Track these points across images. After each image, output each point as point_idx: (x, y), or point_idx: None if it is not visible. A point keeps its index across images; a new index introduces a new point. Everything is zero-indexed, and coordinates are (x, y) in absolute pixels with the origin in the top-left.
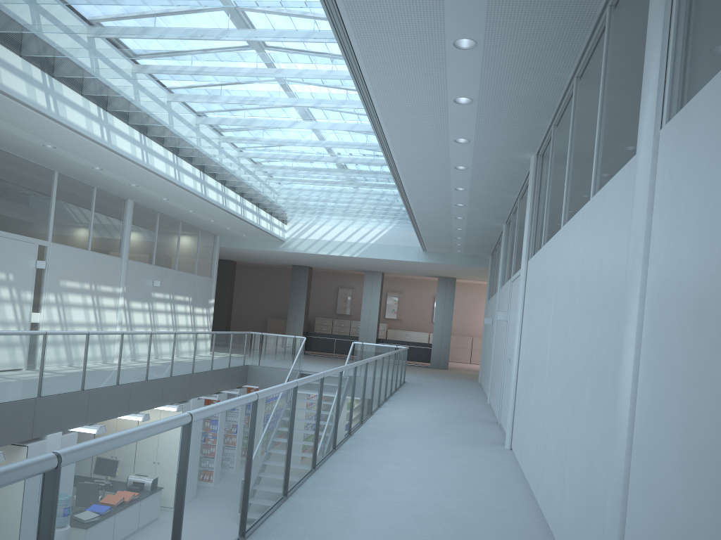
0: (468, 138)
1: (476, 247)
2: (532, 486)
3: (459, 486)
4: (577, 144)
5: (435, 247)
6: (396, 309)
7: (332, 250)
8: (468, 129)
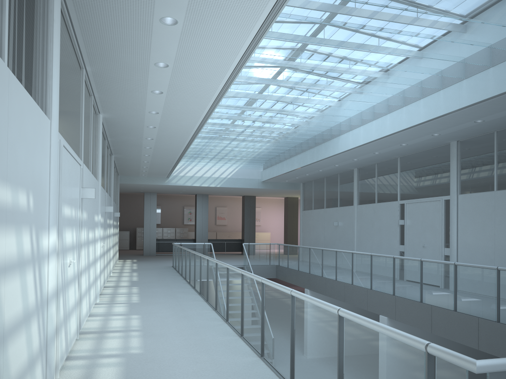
0: (441, 134)
1: (305, 178)
2: None
3: None
4: None
5: (277, 179)
6: (191, 218)
7: (202, 183)
8: (452, 130)
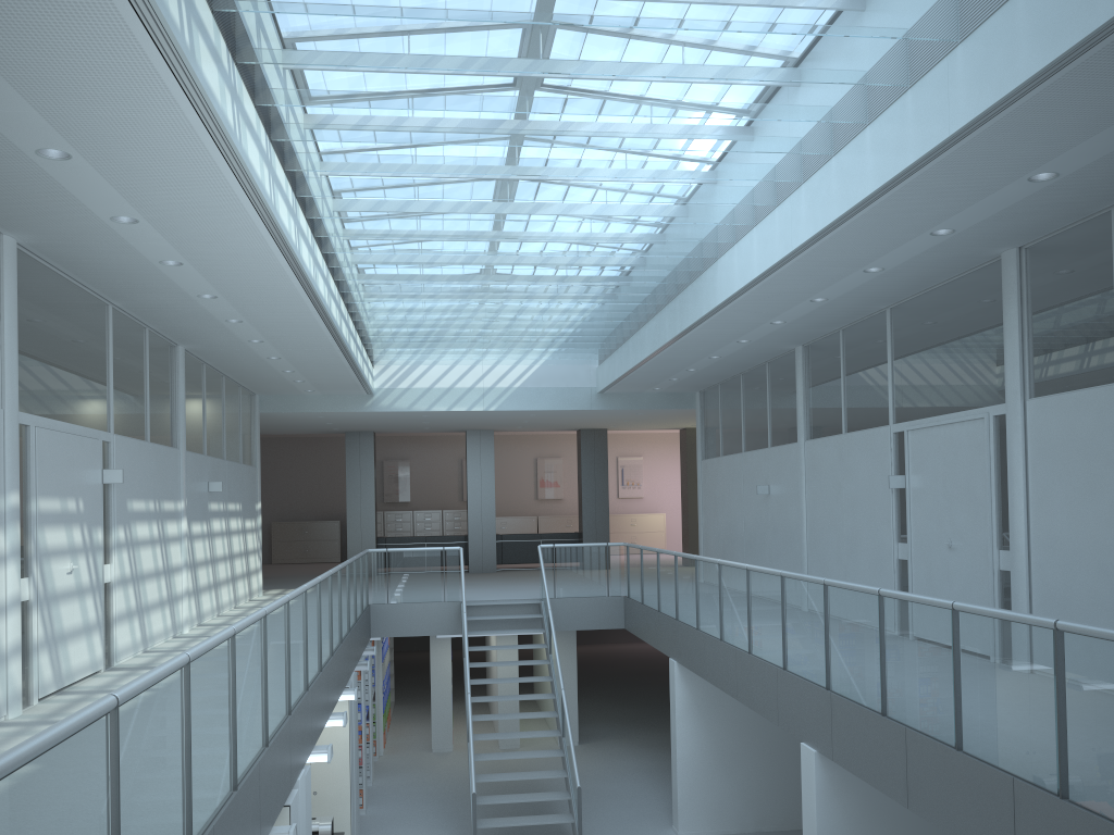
0: (957, 229)
1: (696, 381)
2: None
3: None
4: None
5: (629, 385)
6: None
7: (455, 403)
8: (981, 215)
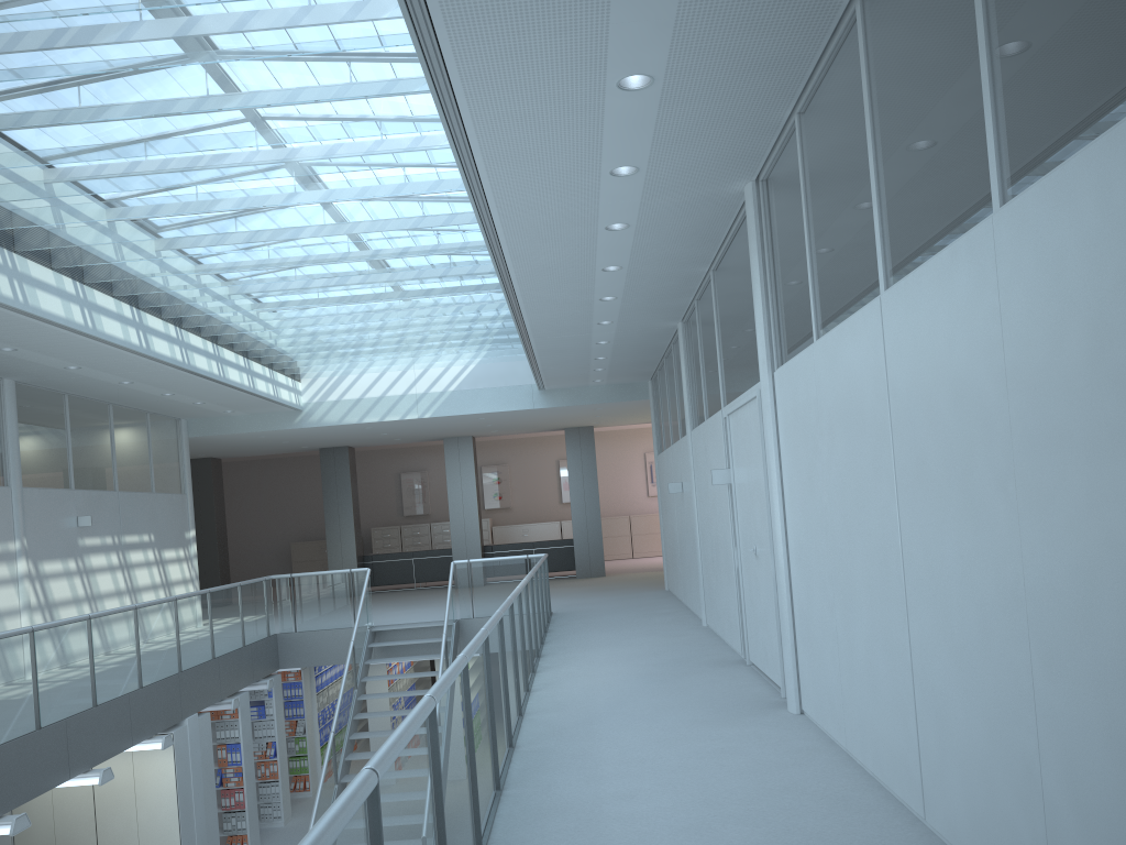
0: (636, 165)
1: (627, 369)
2: (905, 796)
3: (770, 826)
4: (900, 121)
5: (560, 380)
6: (501, 492)
7: (387, 413)
8: (639, 144)
